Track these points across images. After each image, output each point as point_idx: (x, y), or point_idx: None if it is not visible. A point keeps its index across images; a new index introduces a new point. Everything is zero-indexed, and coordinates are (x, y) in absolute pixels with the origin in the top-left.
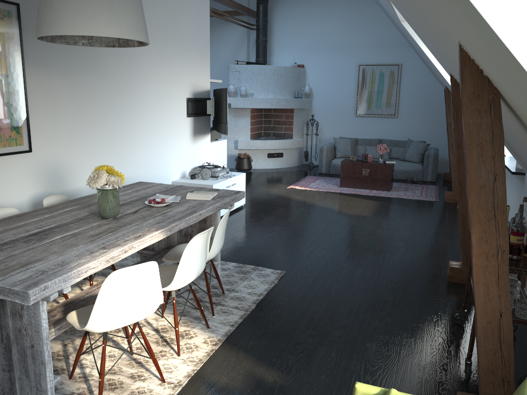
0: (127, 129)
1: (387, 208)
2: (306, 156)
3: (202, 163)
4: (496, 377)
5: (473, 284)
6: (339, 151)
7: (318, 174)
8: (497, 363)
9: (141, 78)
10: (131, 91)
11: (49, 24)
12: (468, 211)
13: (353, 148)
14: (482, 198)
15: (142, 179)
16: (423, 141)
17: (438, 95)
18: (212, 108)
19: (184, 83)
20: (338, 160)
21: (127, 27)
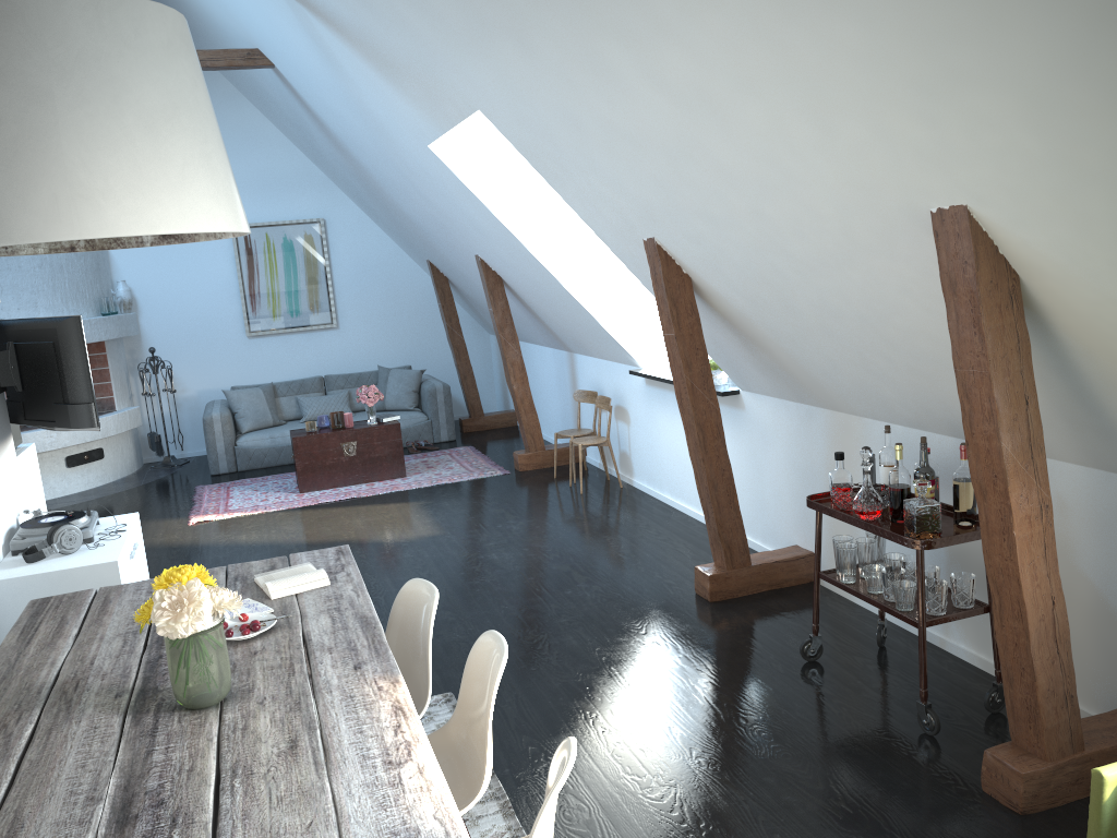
0: None
1: (447, 510)
2: (159, 443)
3: (16, 515)
4: (1058, 697)
5: (1013, 569)
6: (246, 419)
7: (215, 477)
8: (1057, 675)
9: None
10: None
11: (52, 211)
12: (997, 460)
13: (274, 405)
14: (1017, 435)
15: None
16: (406, 366)
17: (407, 275)
18: (13, 371)
19: None
20: (252, 437)
21: (237, 202)
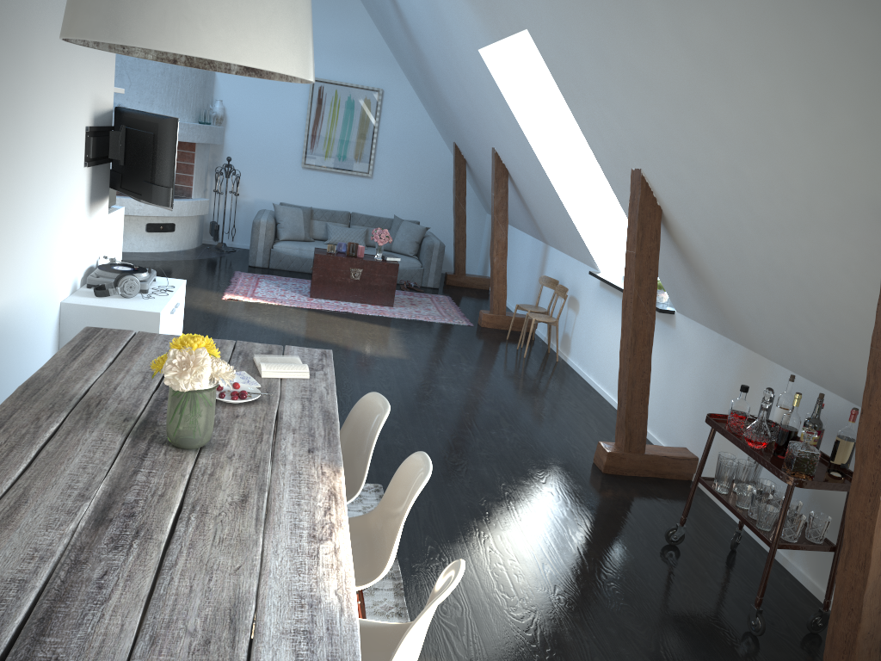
0: (9, 199)
1: (417, 341)
2: (217, 231)
3: (97, 258)
4: (874, 641)
5: (869, 527)
6: (285, 230)
7: (251, 268)
8: (880, 624)
9: (32, 85)
10: (18, 115)
11: (159, 24)
12: None
13: (308, 225)
14: None
15: (24, 306)
16: (416, 221)
17: (435, 150)
18: (120, 149)
19: (85, 96)
20: (286, 245)
21: (309, 54)
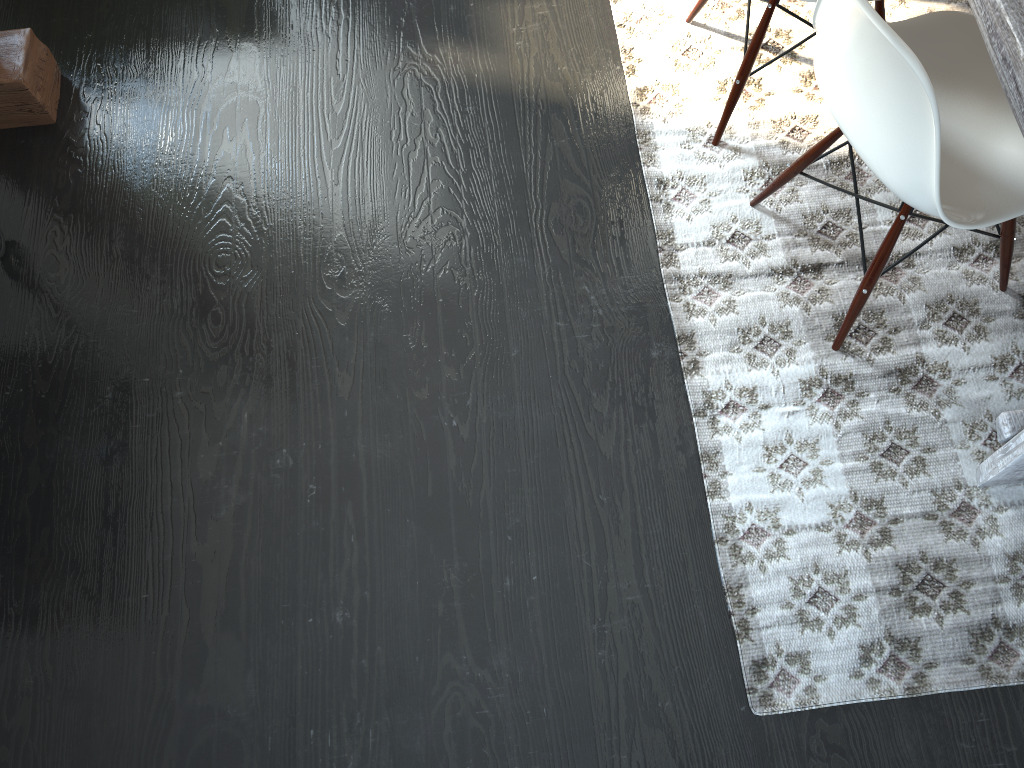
0: None
1: None
2: None
3: None
4: None
5: None
6: None
7: None
8: None
9: None
10: None
11: None
12: None
13: None
14: None
15: None
16: None
17: None
18: None
19: None
20: None
21: None
